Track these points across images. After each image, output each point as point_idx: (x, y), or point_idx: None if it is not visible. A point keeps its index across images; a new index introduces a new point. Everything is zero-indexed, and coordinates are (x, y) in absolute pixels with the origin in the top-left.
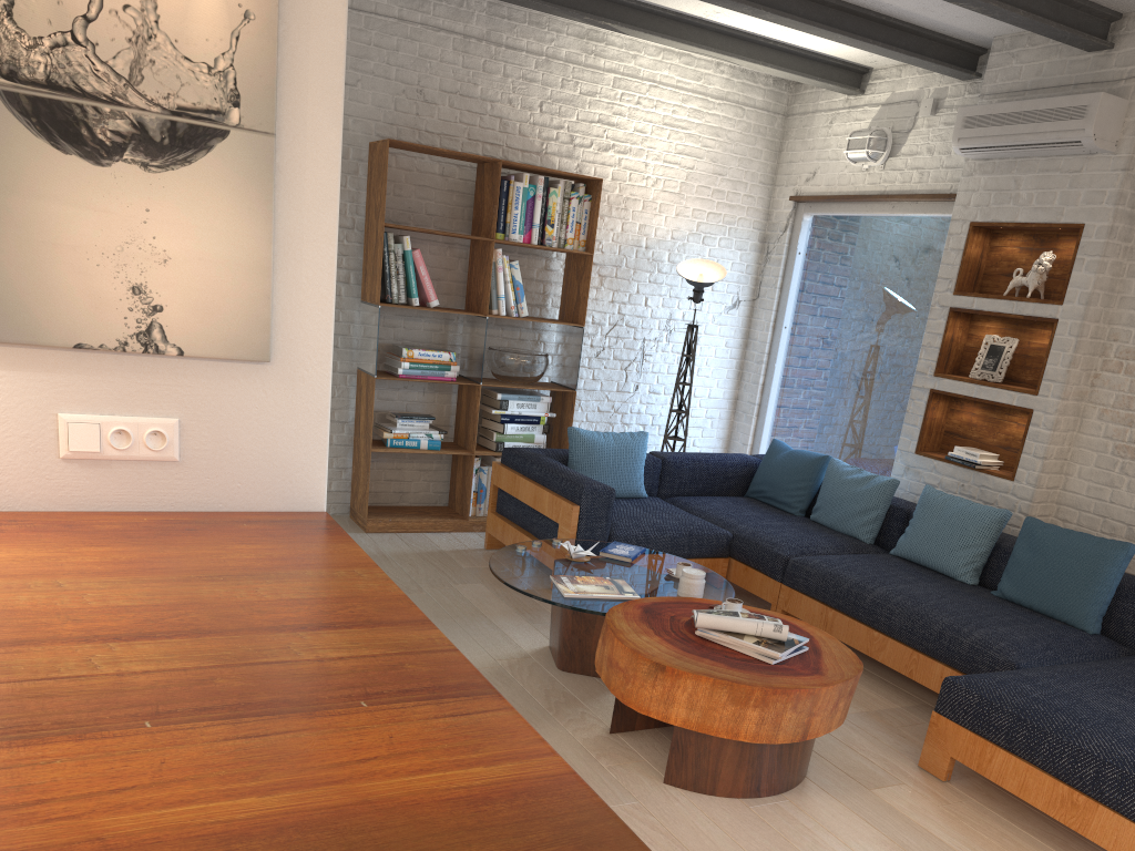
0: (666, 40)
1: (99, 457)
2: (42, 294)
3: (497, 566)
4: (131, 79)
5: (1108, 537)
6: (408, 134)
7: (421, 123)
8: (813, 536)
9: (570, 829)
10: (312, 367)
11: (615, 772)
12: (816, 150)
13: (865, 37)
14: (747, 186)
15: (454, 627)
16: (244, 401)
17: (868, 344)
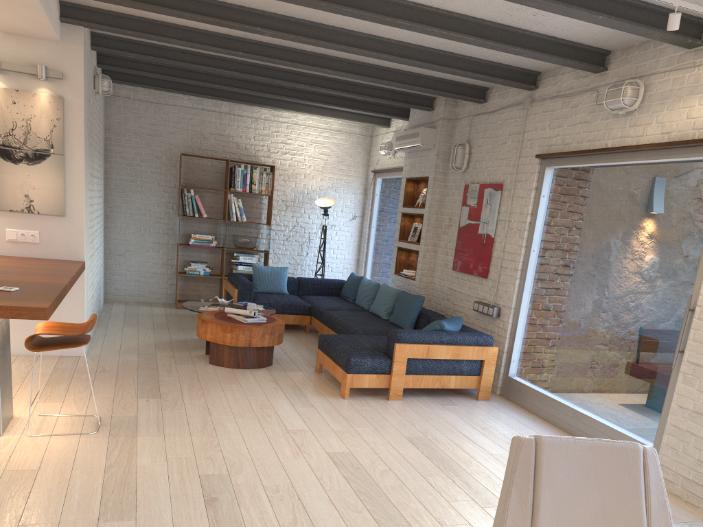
0: (292, 111)
1: (16, 241)
2: (1, 196)
3: (185, 303)
4: (24, 143)
5: (443, 301)
6: (197, 150)
7: (202, 146)
8: (342, 306)
9: (52, 285)
10: (78, 218)
11: (195, 360)
12: (379, 150)
13: (356, 108)
14: (355, 167)
15: (181, 331)
16: (58, 227)
17: (394, 231)
